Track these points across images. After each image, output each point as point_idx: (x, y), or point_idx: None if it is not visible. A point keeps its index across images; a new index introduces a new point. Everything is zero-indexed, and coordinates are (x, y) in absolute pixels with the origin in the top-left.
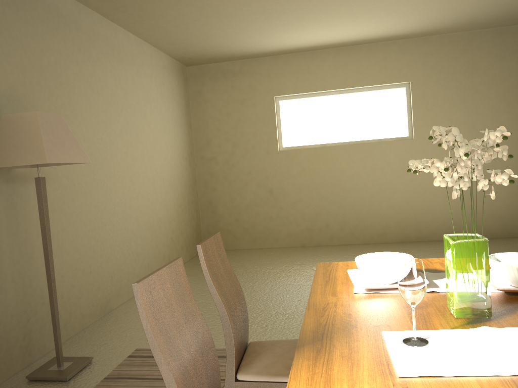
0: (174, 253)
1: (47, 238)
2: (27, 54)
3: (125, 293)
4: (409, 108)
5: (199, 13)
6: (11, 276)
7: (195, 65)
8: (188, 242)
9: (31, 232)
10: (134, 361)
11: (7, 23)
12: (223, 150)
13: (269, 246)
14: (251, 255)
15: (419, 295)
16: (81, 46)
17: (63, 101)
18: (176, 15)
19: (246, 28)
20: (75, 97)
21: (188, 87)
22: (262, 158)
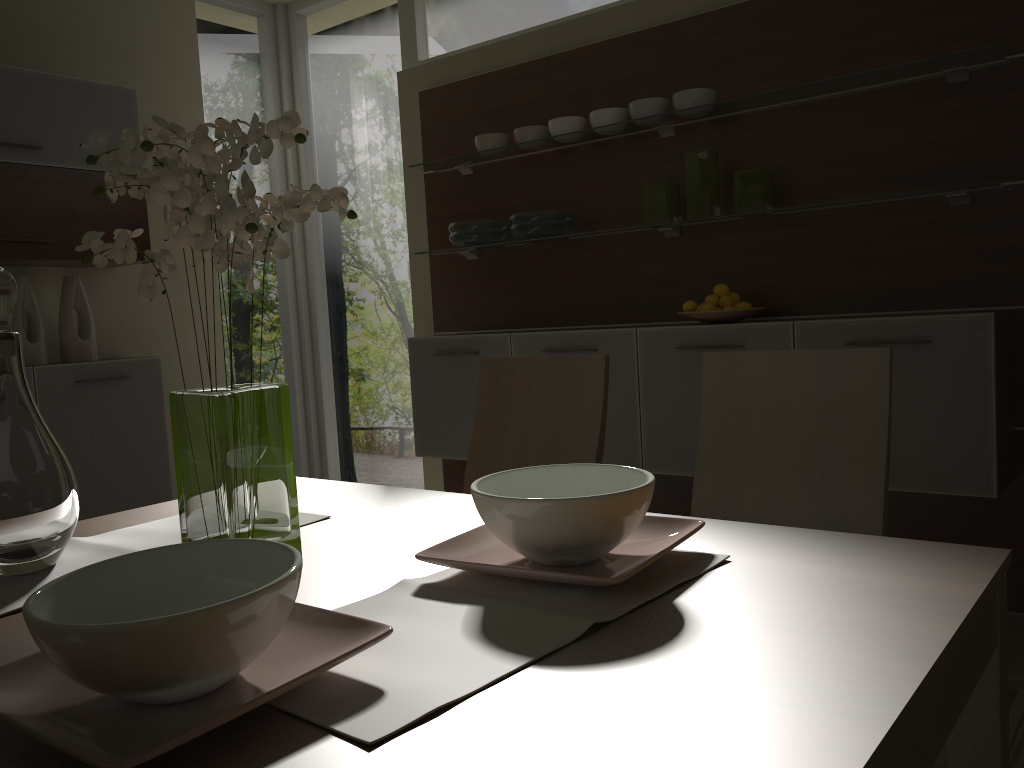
0: None
1: None
2: None
3: None
4: None
5: None
6: None
7: None
8: None
9: None
10: None
11: None
12: None
13: None
14: None
15: None
16: None
17: None
18: None
19: None
20: None
21: None
22: None
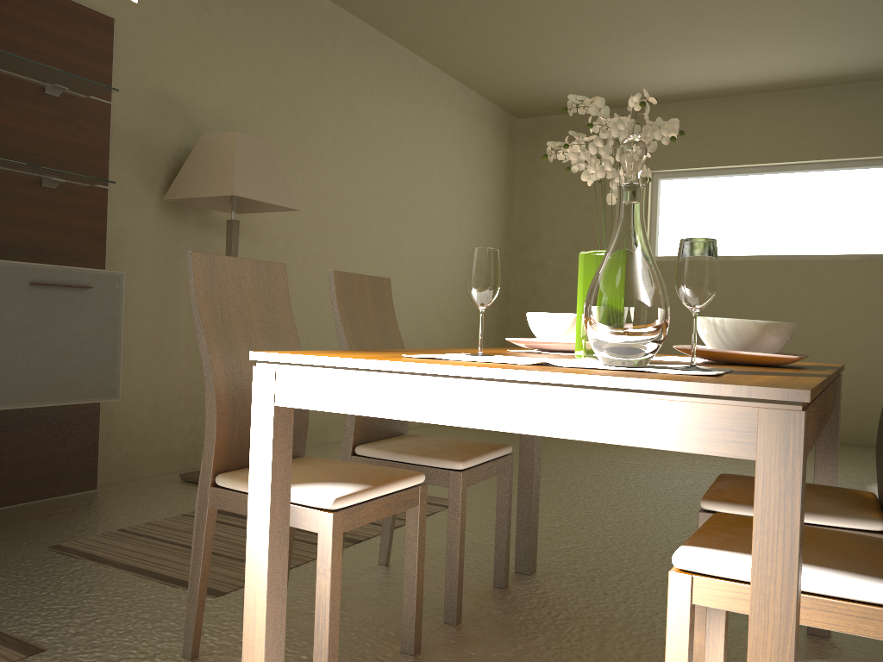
0: None
1: None
2: (253, 68)
3: None
4: None
5: (513, 25)
6: (187, 347)
7: (531, 118)
8: None
9: None
10: None
11: (232, 27)
12: (557, 253)
13: None
14: None
15: (481, 290)
16: (336, 67)
17: (296, 137)
18: (479, 29)
19: (593, 51)
20: (315, 135)
21: (517, 151)
22: None
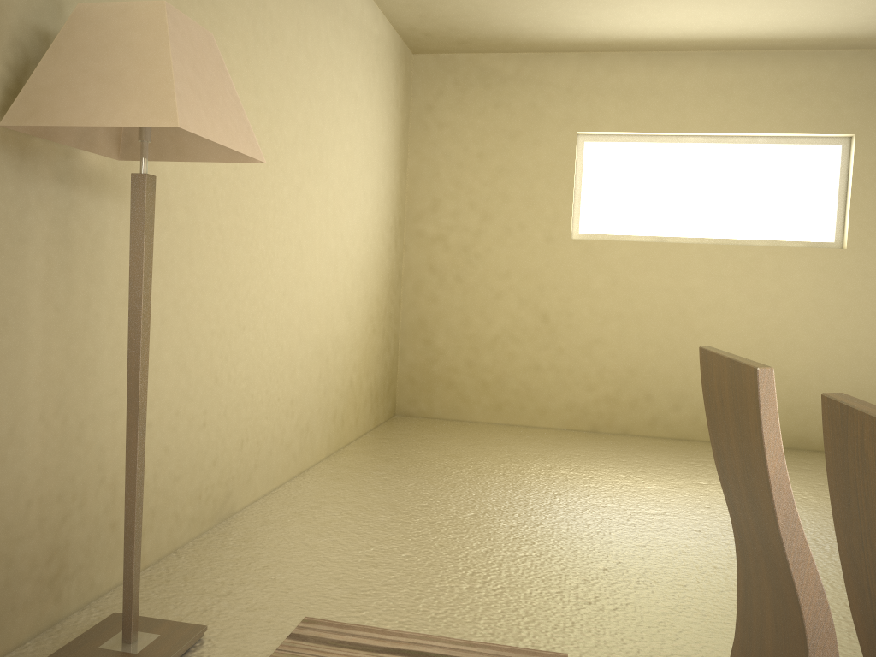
0: (352, 412)
1: (141, 325)
2: None
3: (261, 480)
4: (843, 188)
5: None
6: (41, 408)
7: (429, 54)
8: (376, 393)
9: (98, 311)
10: (308, 653)
11: None
12: (461, 224)
13: (528, 422)
14: (494, 435)
15: None
16: None
17: None
18: None
19: None
20: (222, 37)
21: (411, 95)
22: (536, 249)
